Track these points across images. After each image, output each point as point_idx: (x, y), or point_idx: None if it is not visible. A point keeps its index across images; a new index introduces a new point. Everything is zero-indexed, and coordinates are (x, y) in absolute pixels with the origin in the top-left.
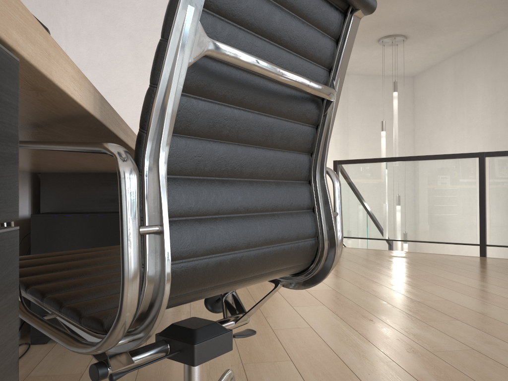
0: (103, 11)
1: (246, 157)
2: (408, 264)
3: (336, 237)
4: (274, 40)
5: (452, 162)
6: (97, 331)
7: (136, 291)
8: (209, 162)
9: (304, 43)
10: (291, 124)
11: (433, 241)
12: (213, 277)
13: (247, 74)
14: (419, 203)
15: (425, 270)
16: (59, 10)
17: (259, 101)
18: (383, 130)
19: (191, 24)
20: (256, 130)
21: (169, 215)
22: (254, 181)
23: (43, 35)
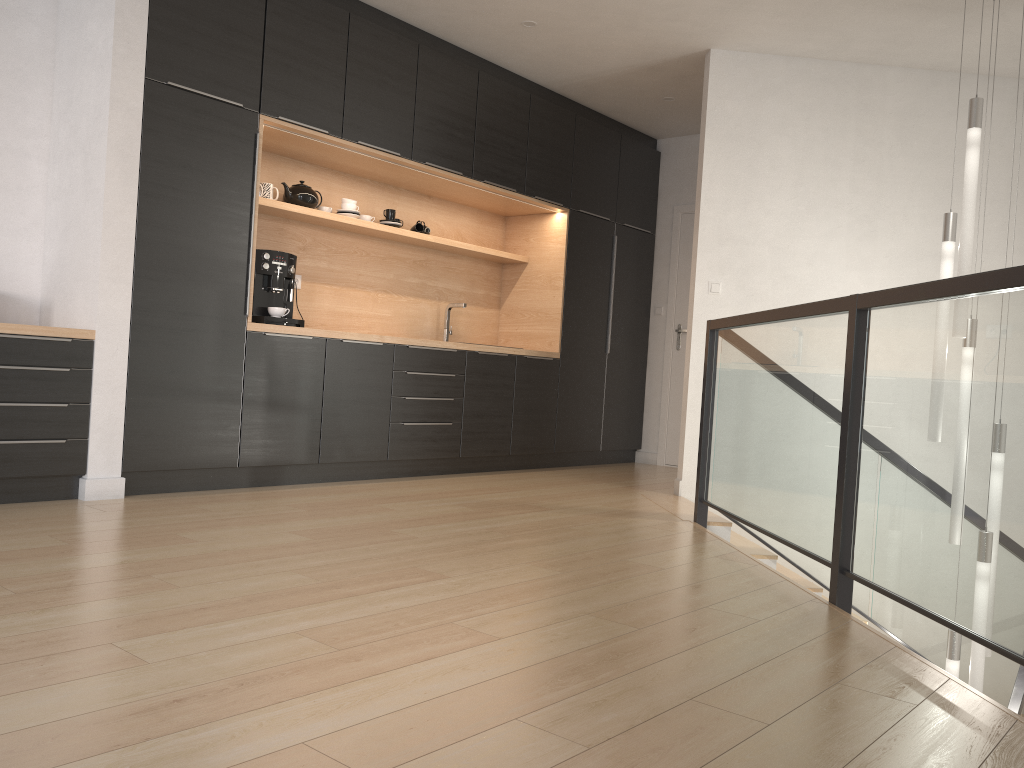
0: (70, 121)
1: None
2: (551, 562)
3: None
4: None
5: (822, 325)
6: None
7: None
8: None
9: None
10: None
11: (786, 539)
12: None
13: None
14: (779, 433)
15: (500, 572)
16: (19, 133)
17: None
18: (945, 239)
19: None
20: None
21: None
22: None
23: None
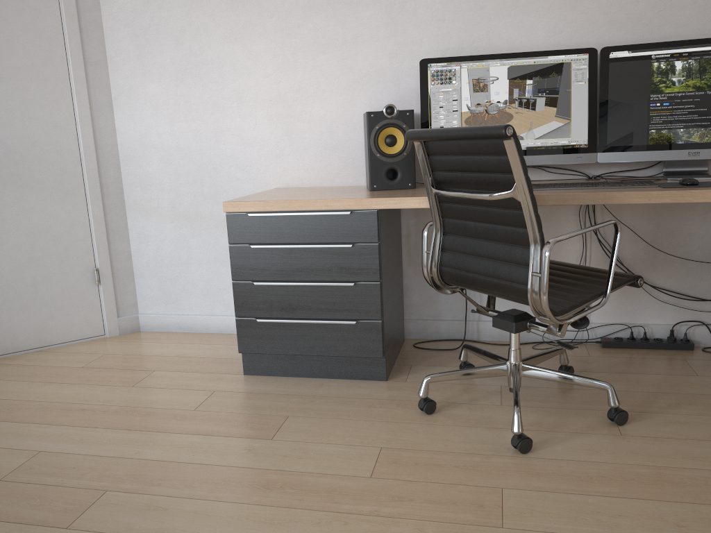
0: None
1: (479, 228)
2: None
3: (528, 290)
4: (468, 171)
5: None
6: (447, 284)
7: (423, 270)
8: (460, 230)
9: (485, 167)
10: (503, 211)
11: None
12: (461, 280)
13: (464, 190)
14: None
15: None
16: None
17: (474, 201)
18: None
19: (428, 181)
20: (480, 215)
21: (444, 249)
22: (487, 241)
23: (391, 200)
